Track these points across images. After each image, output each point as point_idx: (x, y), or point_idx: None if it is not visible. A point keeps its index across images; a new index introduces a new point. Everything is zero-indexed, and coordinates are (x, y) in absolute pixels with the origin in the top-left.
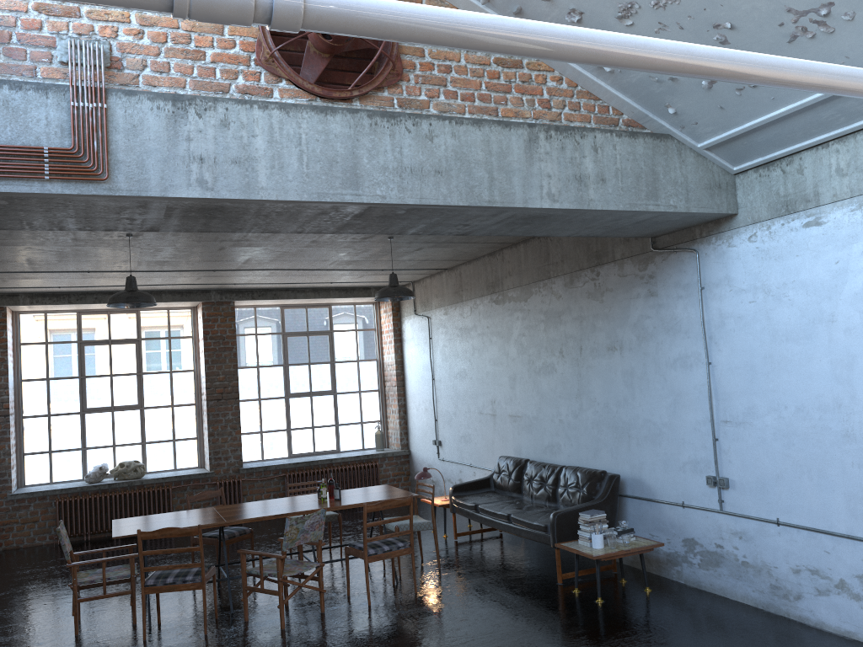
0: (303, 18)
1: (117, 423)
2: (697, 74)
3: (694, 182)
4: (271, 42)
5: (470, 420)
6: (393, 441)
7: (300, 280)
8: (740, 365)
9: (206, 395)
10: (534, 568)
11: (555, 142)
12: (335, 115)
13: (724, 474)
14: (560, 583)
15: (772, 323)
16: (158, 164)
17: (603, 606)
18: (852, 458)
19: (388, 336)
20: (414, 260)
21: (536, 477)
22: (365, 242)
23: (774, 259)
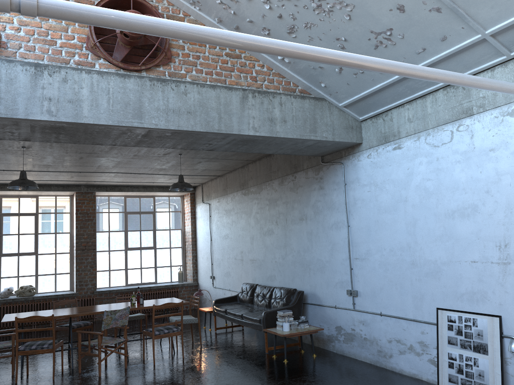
0: (38, 10)
1: (21, 263)
2: (260, 51)
3: (337, 124)
4: (95, 37)
5: (230, 263)
6: (189, 277)
7: (134, 180)
8: (363, 226)
9: (75, 247)
10: (255, 345)
11: (258, 99)
12: (130, 79)
13: (355, 288)
14: (266, 352)
15: (378, 202)
16: (24, 101)
17: (287, 363)
18: (415, 276)
19: (188, 215)
20: (198, 169)
21: (260, 293)
22: (166, 156)
23: (379, 168)
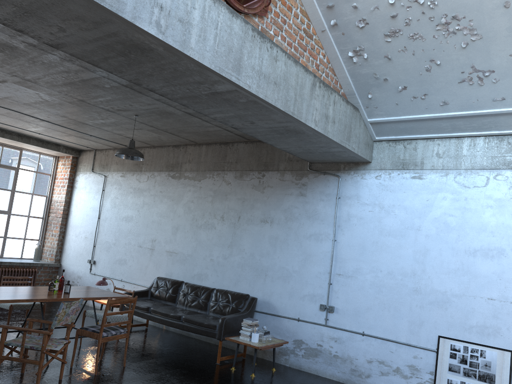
0: None
1: None
2: None
3: (361, 138)
4: None
5: (129, 250)
6: (48, 256)
7: (20, 125)
8: (355, 244)
9: None
10: (192, 352)
11: (321, 91)
12: (237, 19)
13: (332, 304)
14: (218, 363)
15: (381, 224)
16: None
17: (258, 379)
18: (417, 303)
19: (62, 182)
20: (122, 135)
21: (192, 293)
22: (115, 113)
23: (389, 191)
